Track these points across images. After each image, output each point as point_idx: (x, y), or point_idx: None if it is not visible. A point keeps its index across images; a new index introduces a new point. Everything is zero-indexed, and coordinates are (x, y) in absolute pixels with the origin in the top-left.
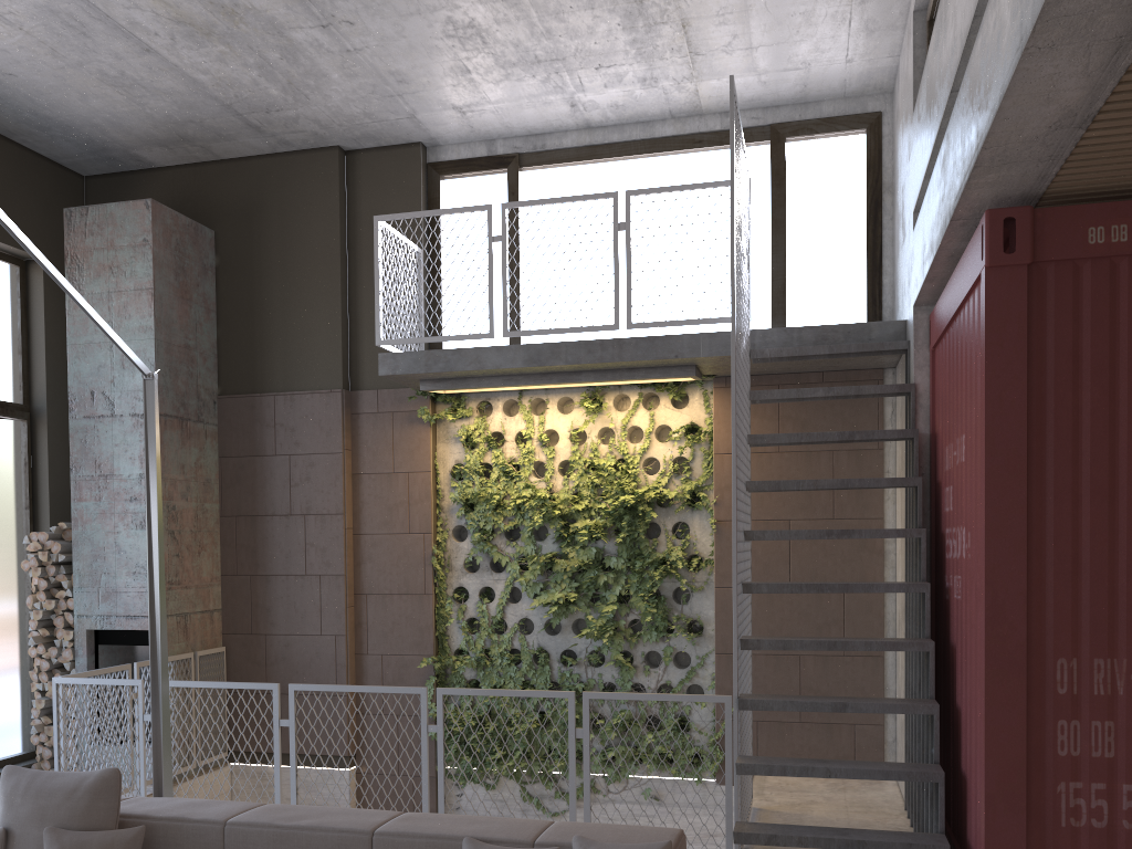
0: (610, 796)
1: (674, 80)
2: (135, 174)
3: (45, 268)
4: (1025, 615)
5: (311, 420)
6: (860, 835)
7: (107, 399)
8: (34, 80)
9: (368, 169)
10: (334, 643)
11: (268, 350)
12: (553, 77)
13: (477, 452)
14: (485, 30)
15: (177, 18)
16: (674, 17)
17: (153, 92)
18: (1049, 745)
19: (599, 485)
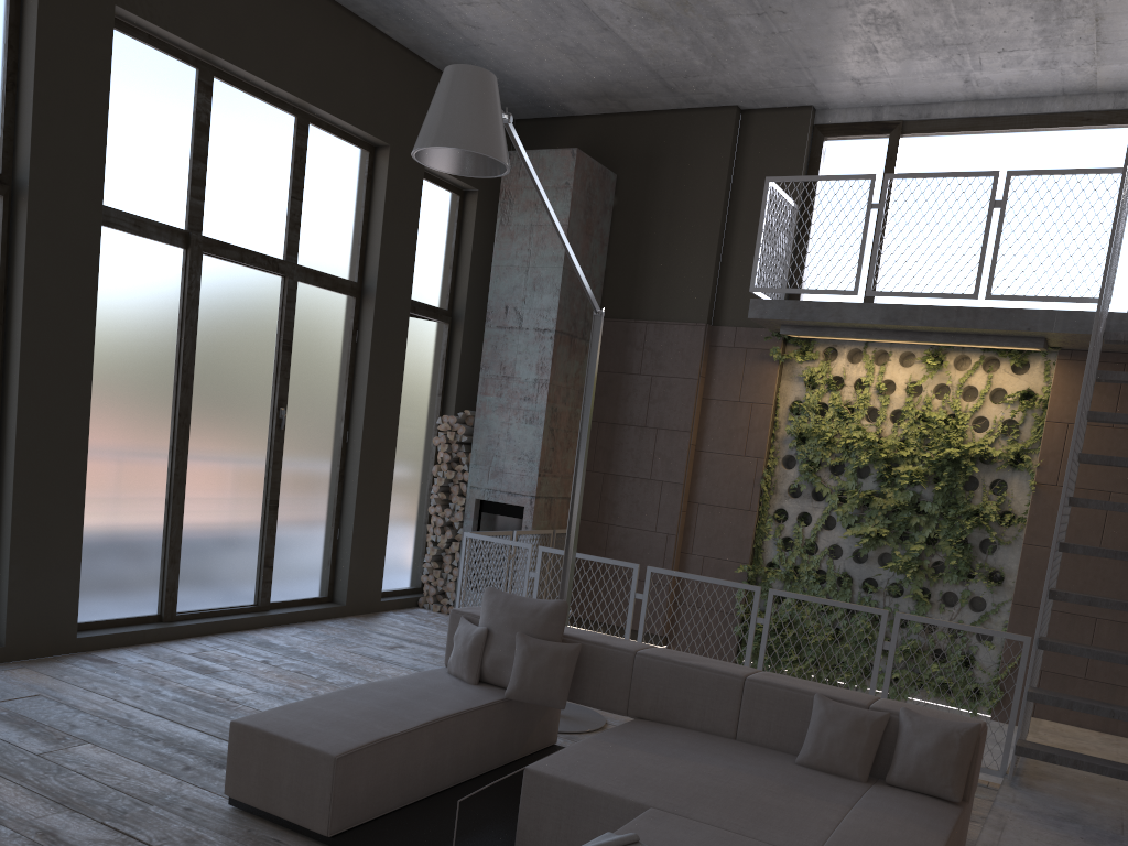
0: None
1: (1075, 63)
2: (557, 120)
3: (557, 232)
4: None
5: (674, 348)
6: None
7: (517, 314)
8: (507, 48)
9: (759, 128)
10: (665, 541)
11: (646, 283)
12: (954, 58)
13: (816, 392)
14: (902, 20)
15: (639, 6)
16: (1089, 12)
17: (596, 59)
18: None
19: (926, 436)
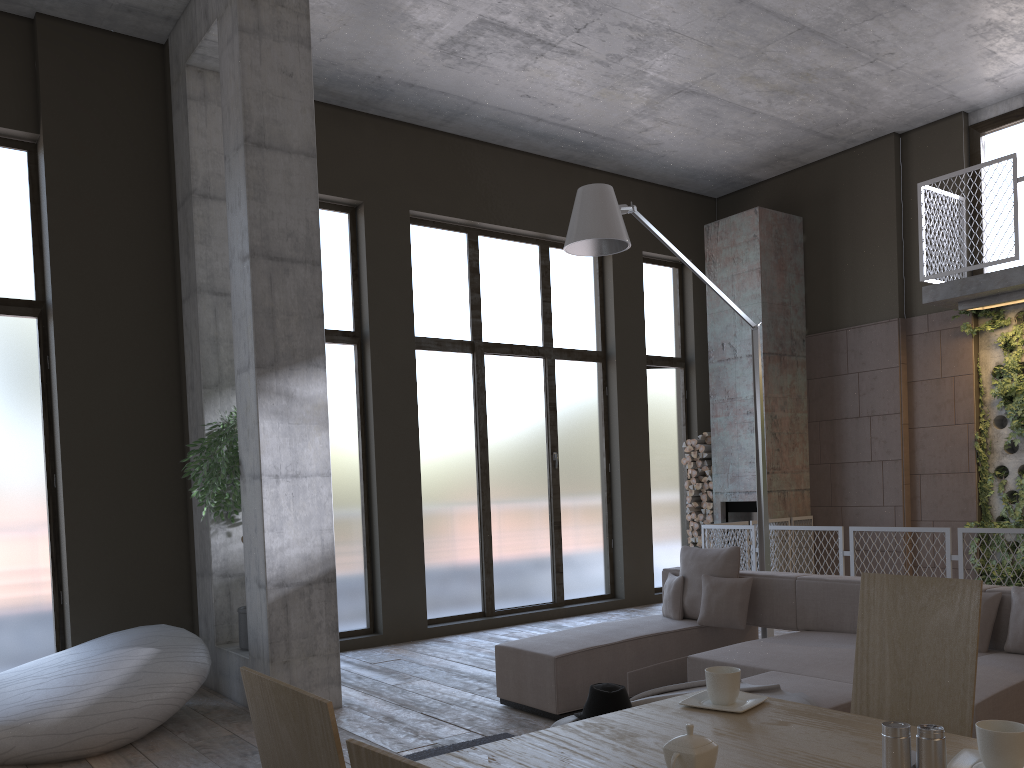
0: None
1: None
2: (748, 189)
3: (698, 275)
4: None
5: (873, 345)
6: None
7: (731, 347)
8: (686, 150)
9: (918, 144)
10: (893, 512)
11: (841, 297)
12: None
13: (1014, 354)
14: (1001, 22)
15: (771, 89)
16: None
17: (758, 136)
18: None
19: None
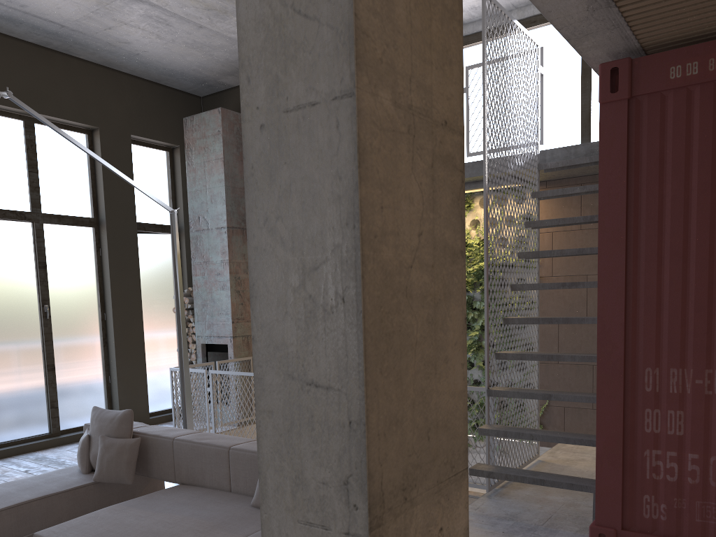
0: (477, 449)
1: None
2: (224, 92)
3: (103, 163)
4: (623, 338)
5: None
6: (545, 476)
7: (205, 220)
8: (156, 52)
9: None
10: None
11: None
12: None
13: None
14: None
15: (206, 7)
16: None
17: (213, 48)
18: (639, 425)
19: (470, 256)
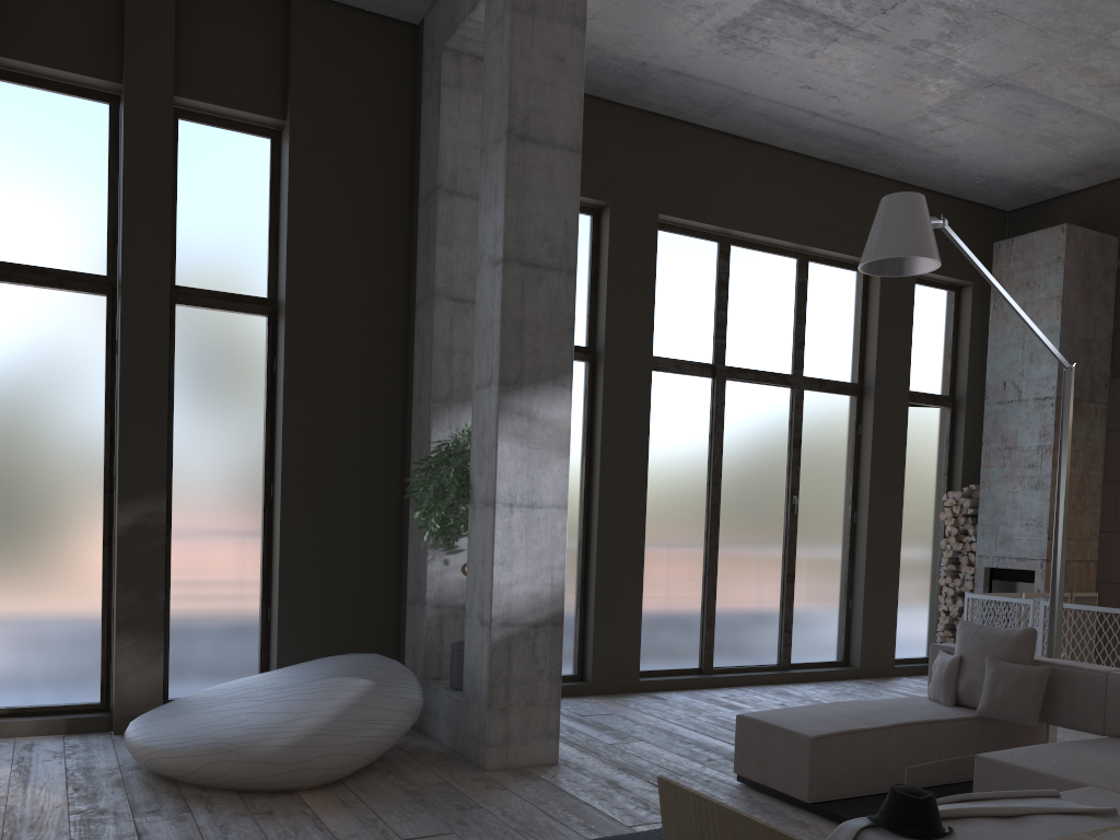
0: None
1: None
2: (1050, 201)
3: (1009, 303)
4: None
5: None
6: None
7: (1016, 388)
8: (984, 154)
9: None
10: None
11: None
12: None
13: None
14: None
15: (1106, 84)
16: None
17: (1076, 139)
18: None
19: None
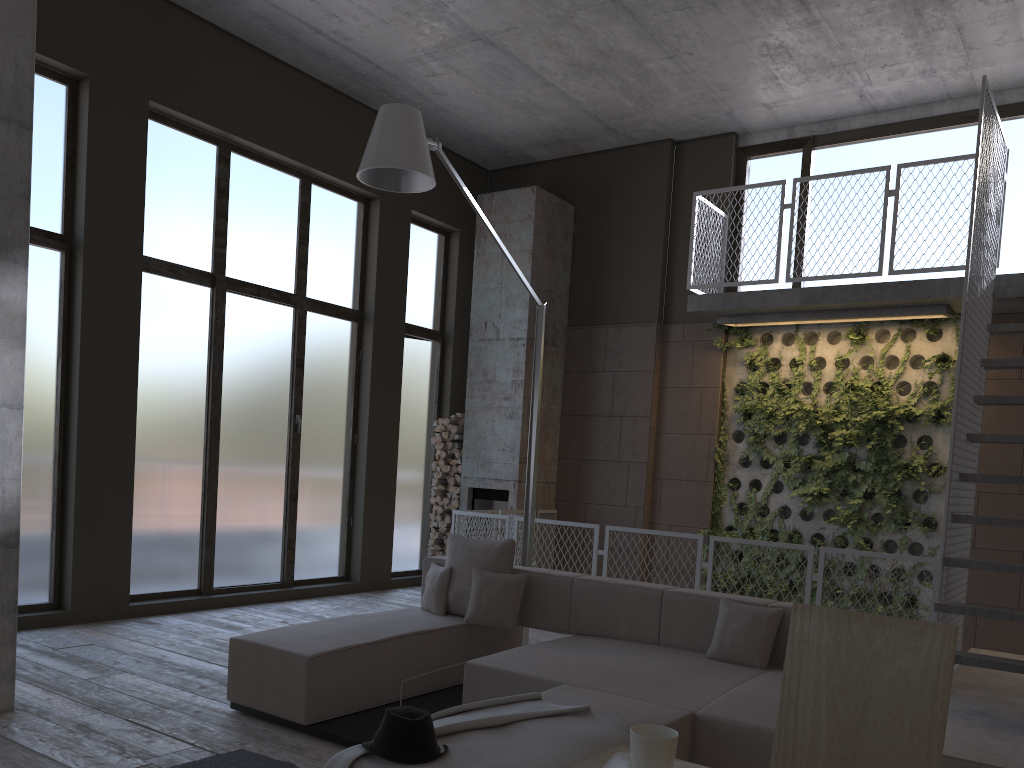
0: None
1: (951, 69)
2: (523, 167)
3: (494, 238)
4: None
5: (632, 346)
6: None
7: (495, 328)
8: (471, 109)
9: (691, 155)
10: (634, 513)
11: (605, 294)
12: (845, 77)
13: (757, 373)
14: (791, 48)
15: (570, 62)
16: (950, 23)
17: (545, 111)
18: None
19: (856, 403)
